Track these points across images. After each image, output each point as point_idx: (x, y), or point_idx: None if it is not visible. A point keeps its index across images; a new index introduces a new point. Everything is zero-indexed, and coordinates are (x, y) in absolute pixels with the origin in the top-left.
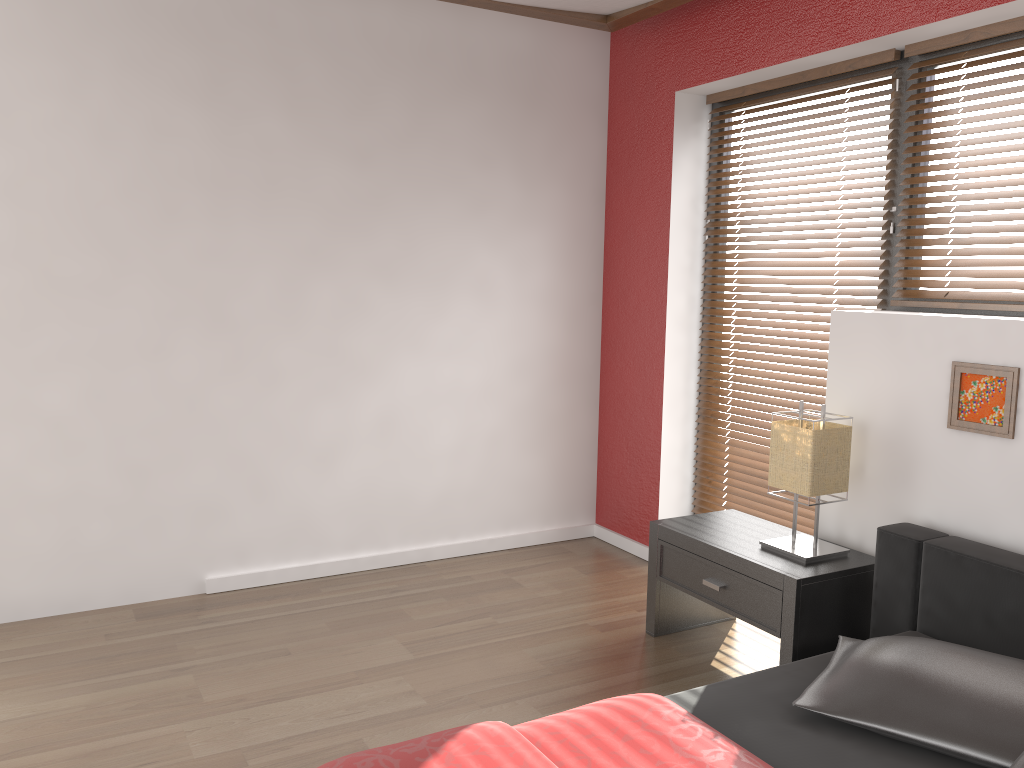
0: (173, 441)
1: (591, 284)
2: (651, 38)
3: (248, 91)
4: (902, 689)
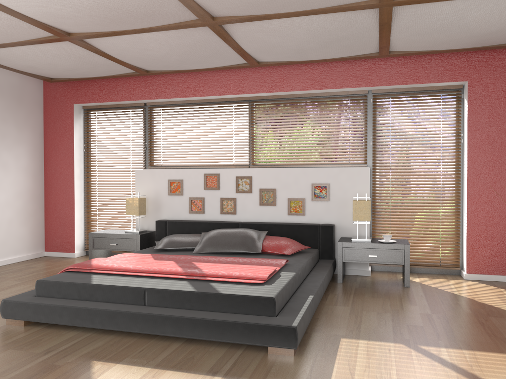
0: None
1: (40, 165)
2: (62, 85)
3: None
4: (174, 240)
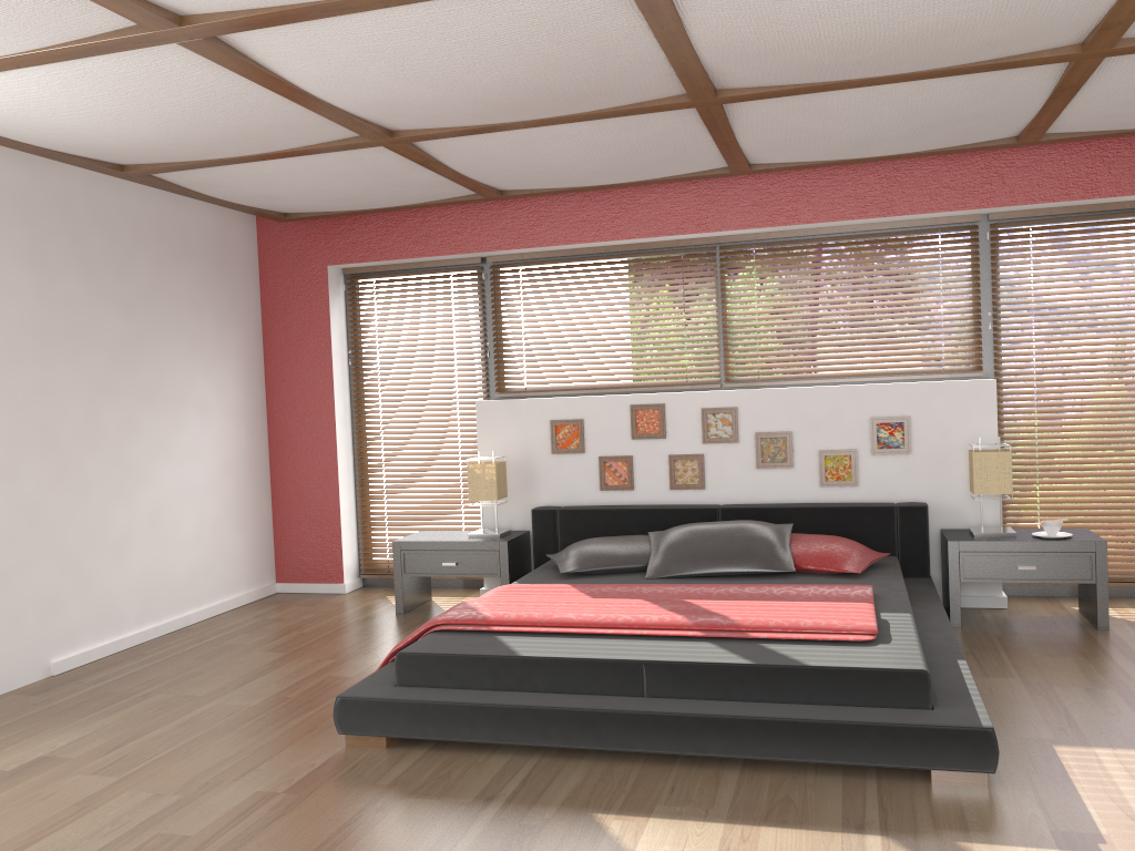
0: (24, 546)
1: (260, 400)
2: (300, 227)
3: (58, 257)
4: (599, 552)
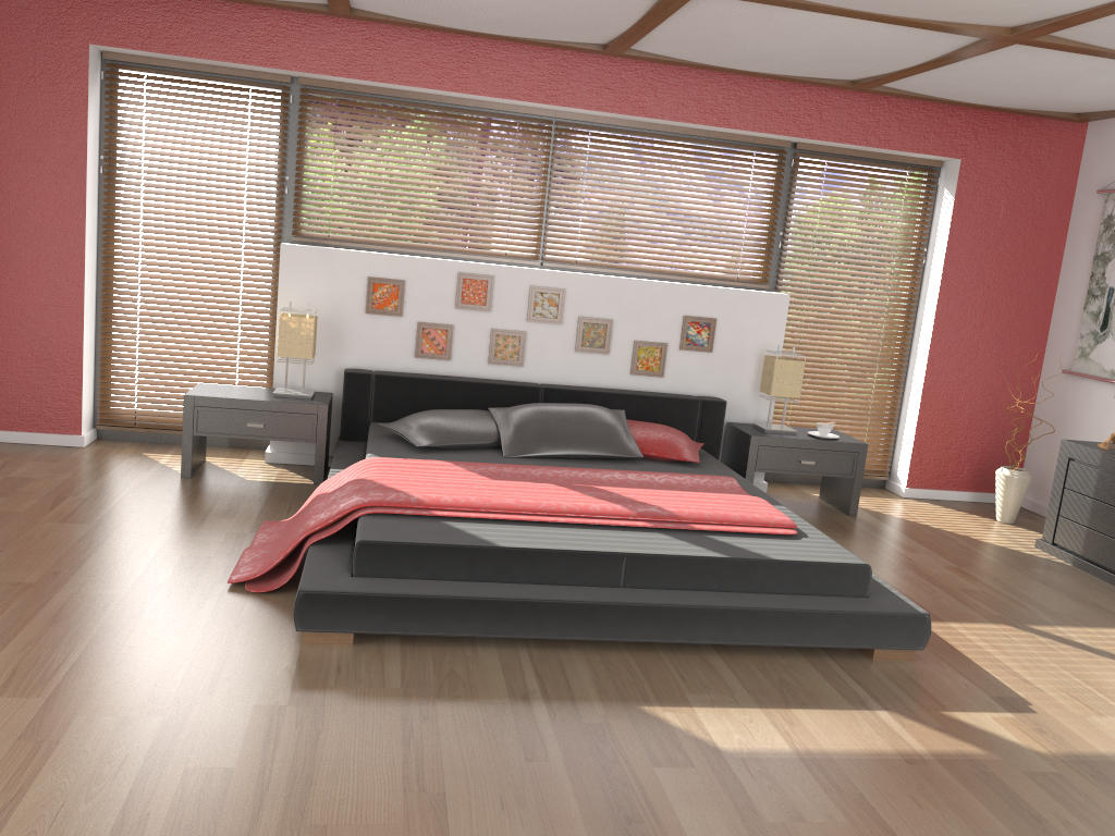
0: None
1: None
2: None
3: None
4: (451, 427)
